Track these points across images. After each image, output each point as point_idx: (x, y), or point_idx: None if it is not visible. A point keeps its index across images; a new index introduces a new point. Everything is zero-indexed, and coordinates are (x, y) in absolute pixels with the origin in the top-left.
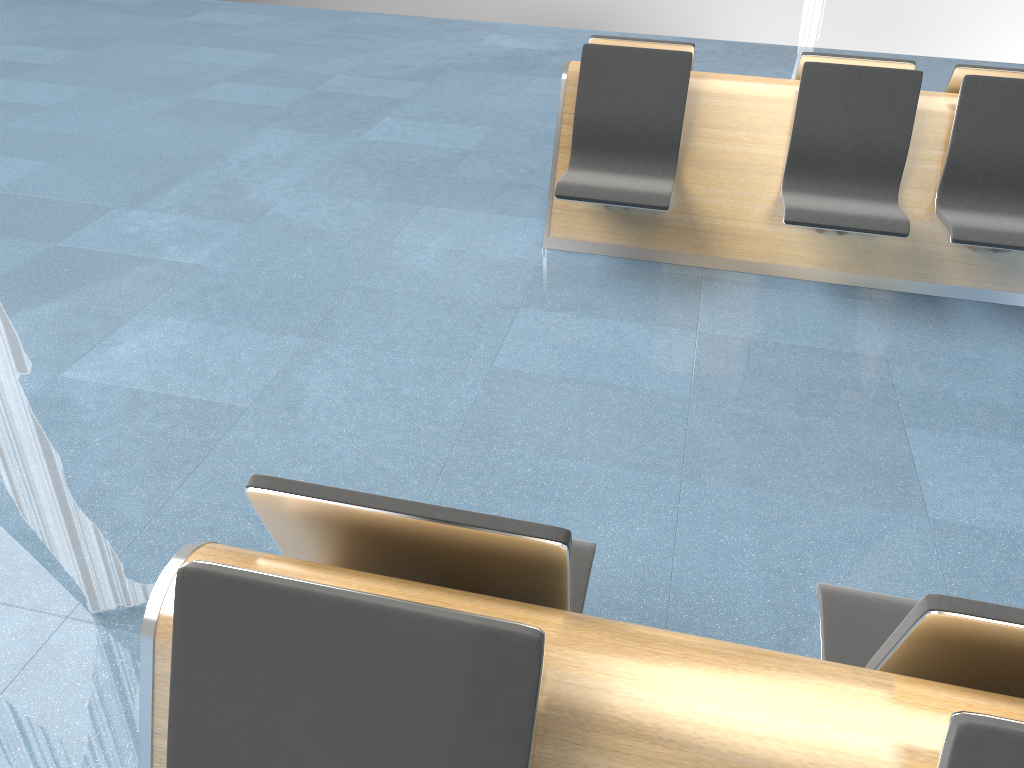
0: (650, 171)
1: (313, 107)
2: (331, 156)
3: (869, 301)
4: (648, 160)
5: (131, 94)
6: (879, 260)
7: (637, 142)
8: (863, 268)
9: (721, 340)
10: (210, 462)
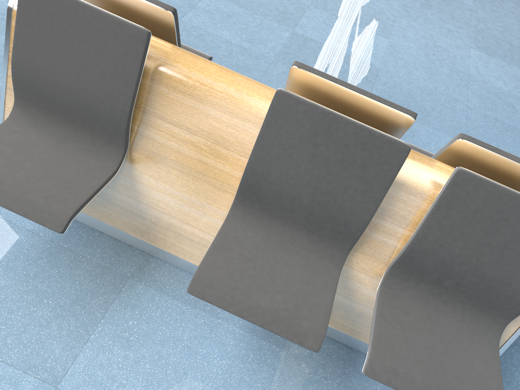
0: (94, 150)
1: None
2: None
3: (285, 350)
4: (95, 137)
5: None
6: None
7: (81, 115)
8: None
9: None
10: None
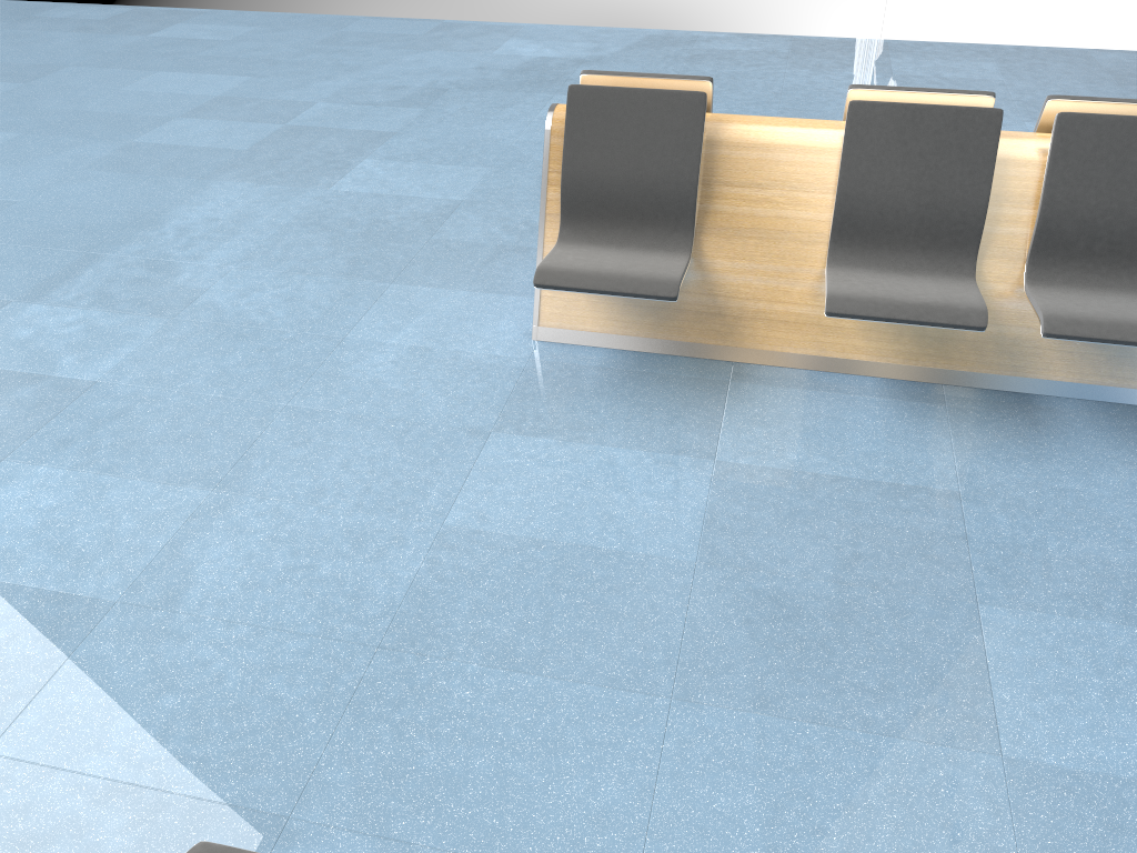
0: (660, 243)
1: (280, 148)
2: (290, 216)
3: (941, 404)
4: (657, 229)
5: (65, 140)
6: (954, 349)
7: (642, 207)
8: (934, 359)
9: (745, 473)
10: (48, 694)
